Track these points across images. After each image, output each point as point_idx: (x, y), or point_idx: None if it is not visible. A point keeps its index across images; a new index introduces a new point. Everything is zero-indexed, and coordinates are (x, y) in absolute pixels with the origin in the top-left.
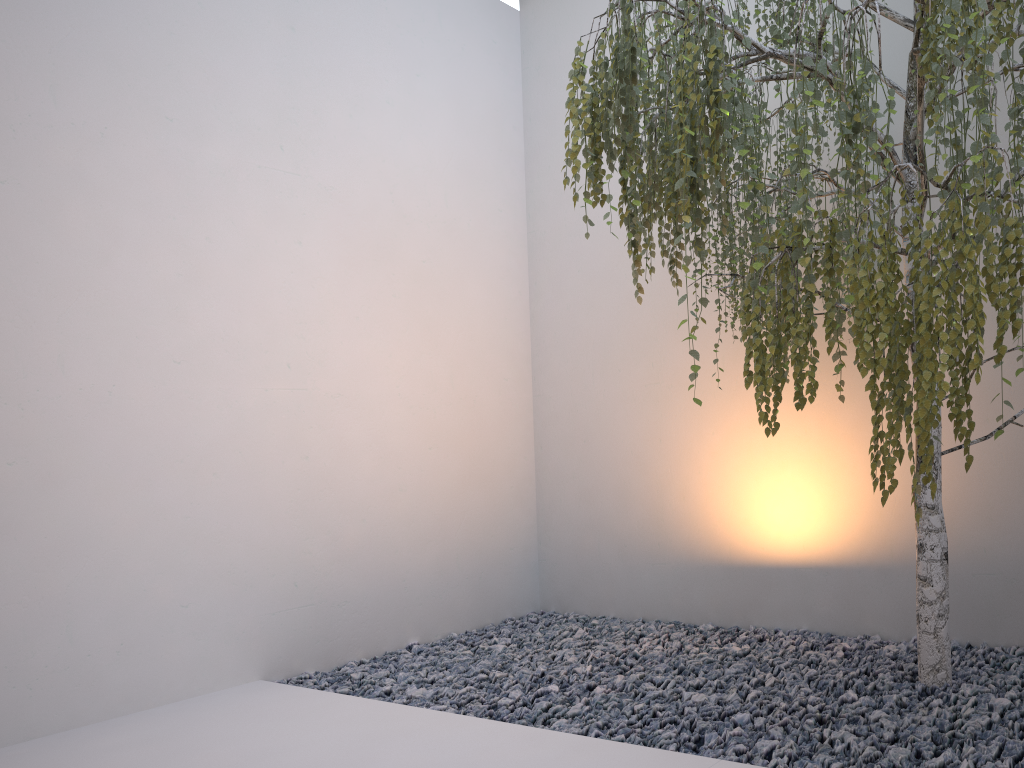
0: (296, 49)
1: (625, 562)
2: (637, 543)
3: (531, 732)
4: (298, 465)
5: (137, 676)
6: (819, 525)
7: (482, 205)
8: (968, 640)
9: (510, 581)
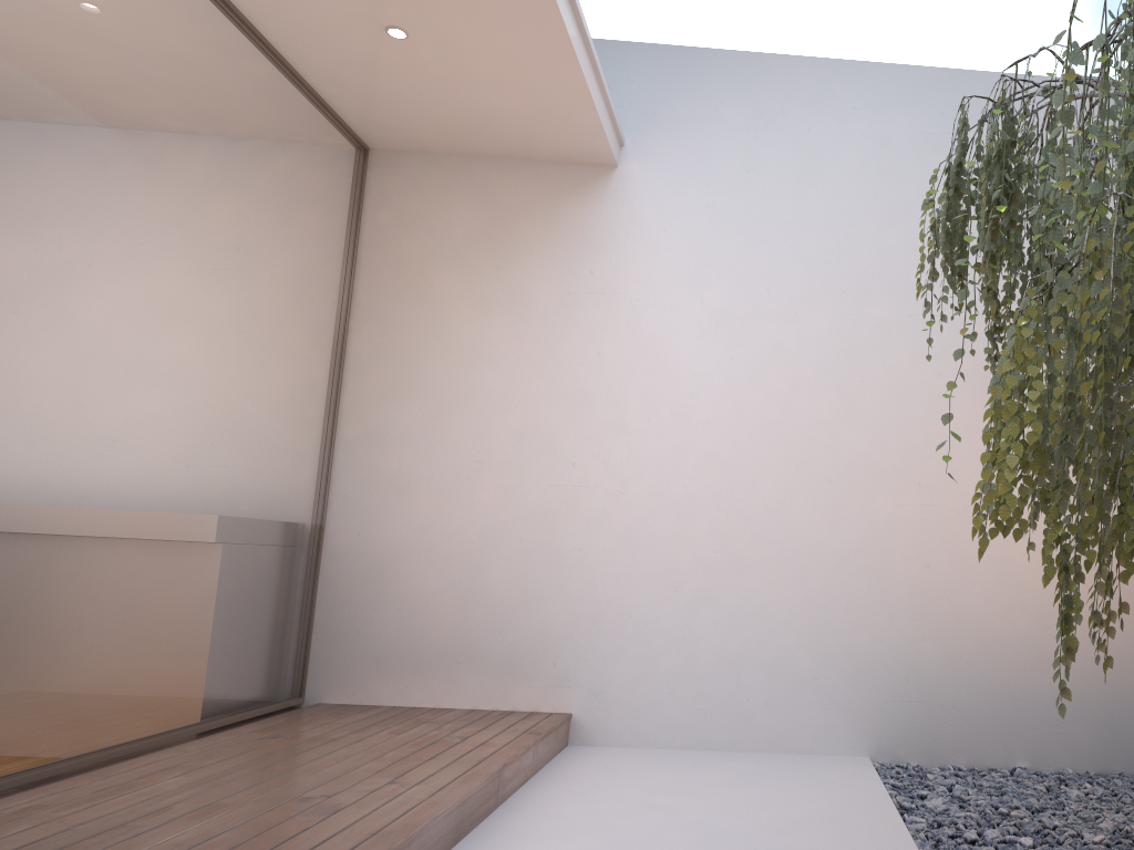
0: None
1: None
2: None
3: None
4: (919, 573)
5: (777, 725)
6: None
7: None
8: None
9: None
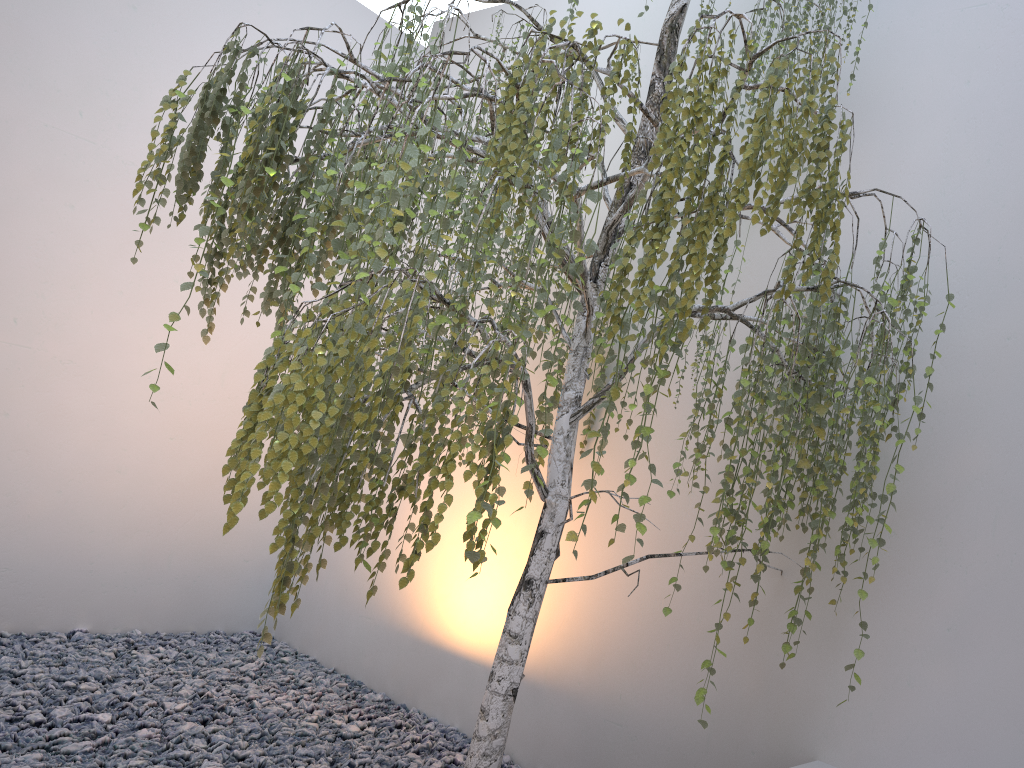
0: (132, 27)
1: (341, 606)
2: (356, 590)
3: None
4: None
5: None
6: (498, 622)
7: None
8: None
9: (233, 593)
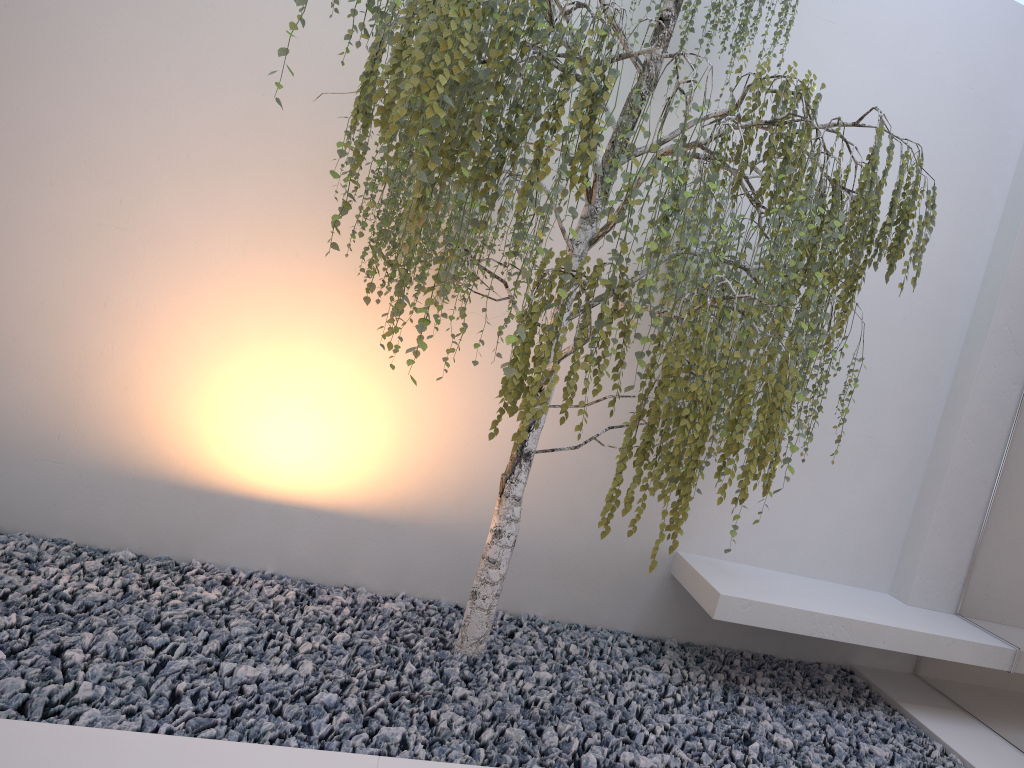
0: None
1: None
2: (15, 427)
3: (78, 734)
4: None
5: None
6: (325, 465)
7: None
8: (457, 601)
9: None
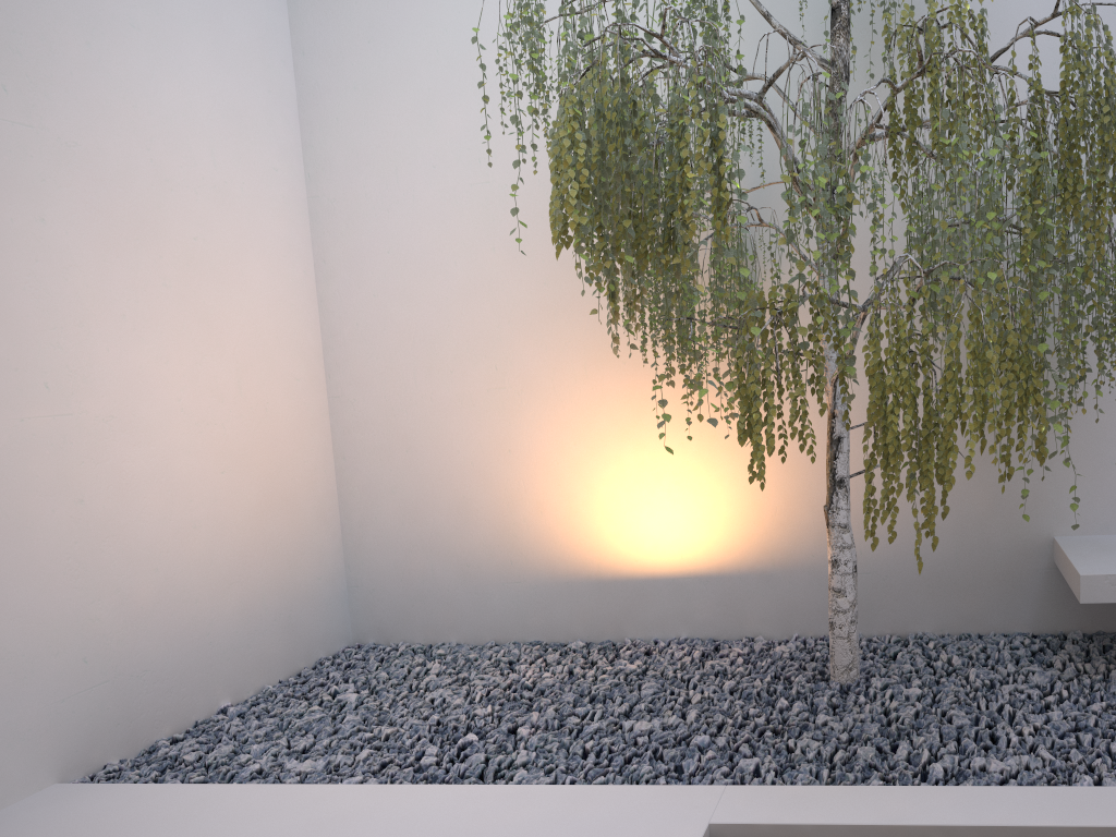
0: None
1: (469, 583)
2: (483, 562)
3: (505, 790)
4: (72, 512)
5: None
6: (698, 535)
7: (255, 163)
8: None
9: (321, 616)
